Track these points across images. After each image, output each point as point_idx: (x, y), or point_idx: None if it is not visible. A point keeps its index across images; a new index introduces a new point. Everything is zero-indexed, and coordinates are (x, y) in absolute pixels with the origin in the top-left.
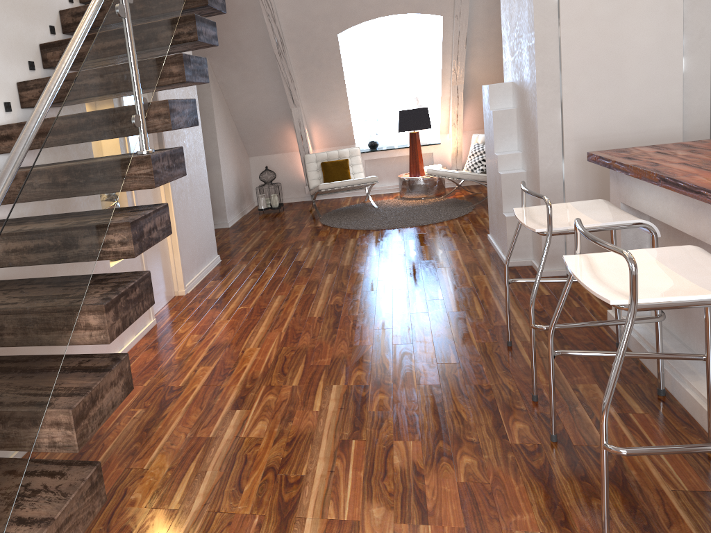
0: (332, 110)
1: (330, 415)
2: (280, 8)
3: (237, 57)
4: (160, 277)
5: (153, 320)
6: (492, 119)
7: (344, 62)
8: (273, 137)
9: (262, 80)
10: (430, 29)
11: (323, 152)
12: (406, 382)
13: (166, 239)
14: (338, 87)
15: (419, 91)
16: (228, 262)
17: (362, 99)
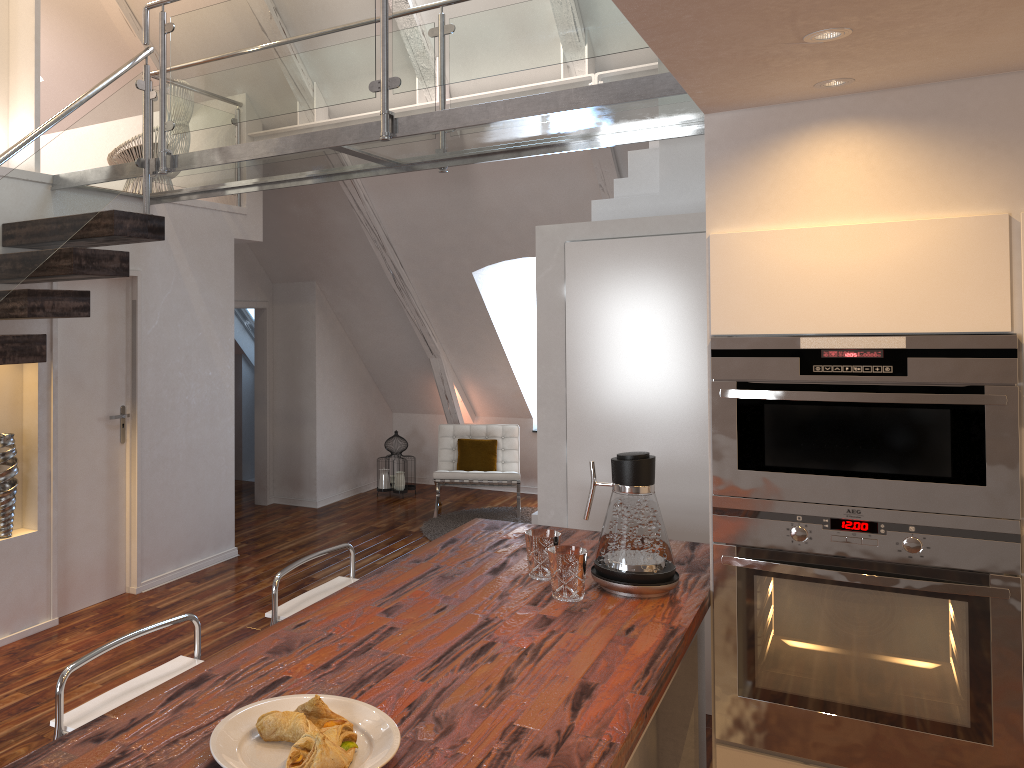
0: (488, 367)
1: None
2: (391, 233)
3: (352, 285)
4: (96, 566)
5: (51, 619)
6: None
7: (504, 306)
8: (419, 391)
9: (389, 316)
10: None
11: (465, 424)
12: None
13: (125, 517)
14: (489, 338)
15: None
16: (240, 560)
17: None
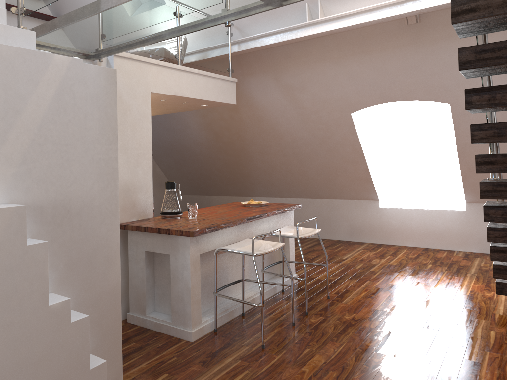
0: None
1: (405, 343)
2: None
3: None
4: None
5: None
6: (45, 254)
7: None
8: None
9: None
10: None
11: None
12: (348, 346)
13: None
14: None
15: None
16: None
17: None
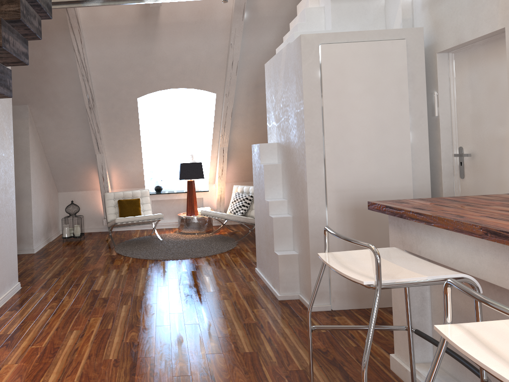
0: (129, 158)
1: None
2: (93, 71)
3: (54, 107)
4: None
5: None
6: (263, 171)
7: (140, 122)
8: (80, 177)
9: (74, 128)
10: (203, 105)
11: (120, 191)
12: None
13: None
14: (135, 140)
15: (193, 150)
16: (27, 290)
17: (151, 153)
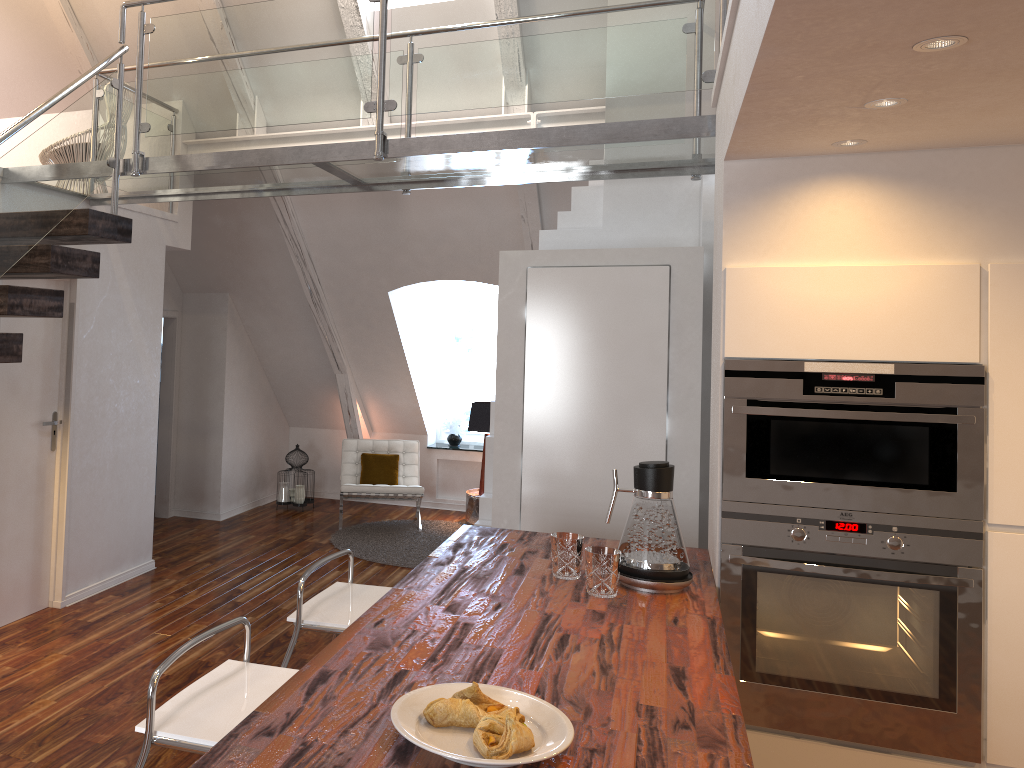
0: (391, 384)
1: None
2: (313, 250)
3: (266, 298)
4: (22, 579)
5: None
6: (486, 447)
7: (410, 326)
8: (319, 406)
9: (299, 331)
10: None
11: (368, 439)
12: None
13: (51, 528)
14: (396, 356)
15: None
16: (159, 572)
17: (450, 374)
